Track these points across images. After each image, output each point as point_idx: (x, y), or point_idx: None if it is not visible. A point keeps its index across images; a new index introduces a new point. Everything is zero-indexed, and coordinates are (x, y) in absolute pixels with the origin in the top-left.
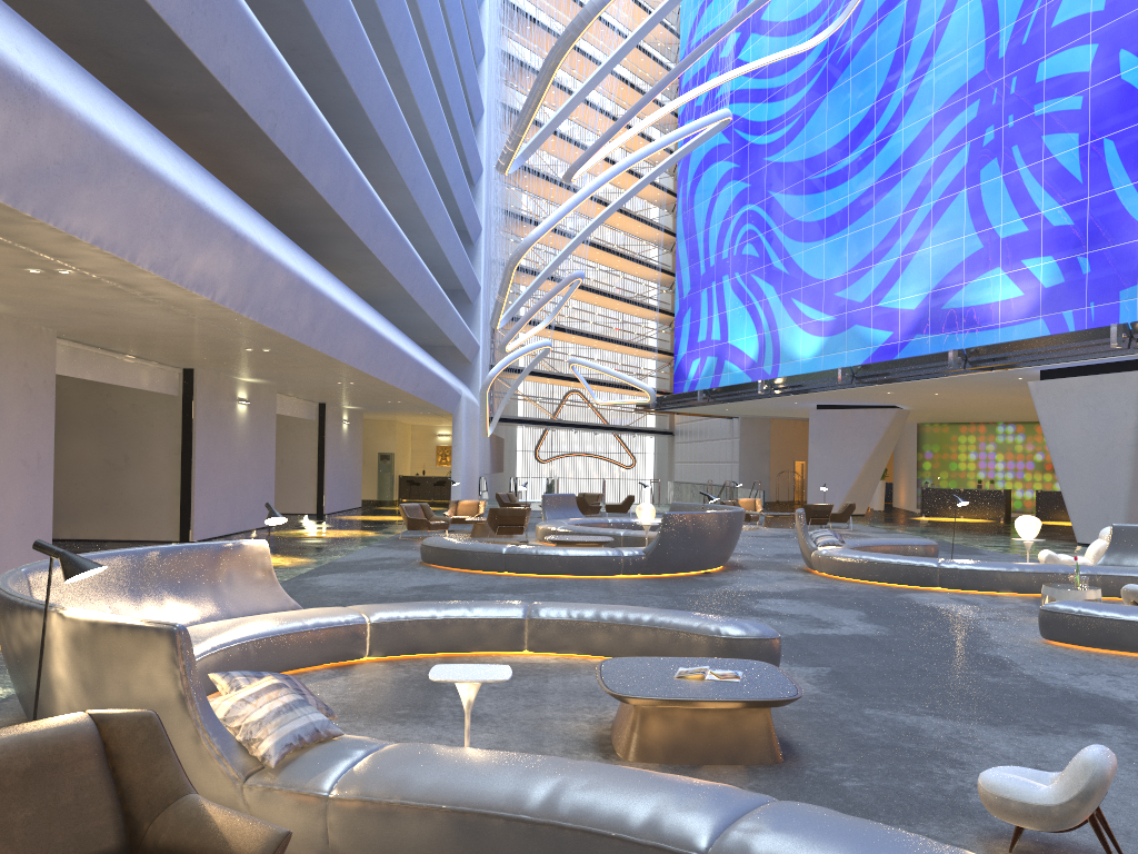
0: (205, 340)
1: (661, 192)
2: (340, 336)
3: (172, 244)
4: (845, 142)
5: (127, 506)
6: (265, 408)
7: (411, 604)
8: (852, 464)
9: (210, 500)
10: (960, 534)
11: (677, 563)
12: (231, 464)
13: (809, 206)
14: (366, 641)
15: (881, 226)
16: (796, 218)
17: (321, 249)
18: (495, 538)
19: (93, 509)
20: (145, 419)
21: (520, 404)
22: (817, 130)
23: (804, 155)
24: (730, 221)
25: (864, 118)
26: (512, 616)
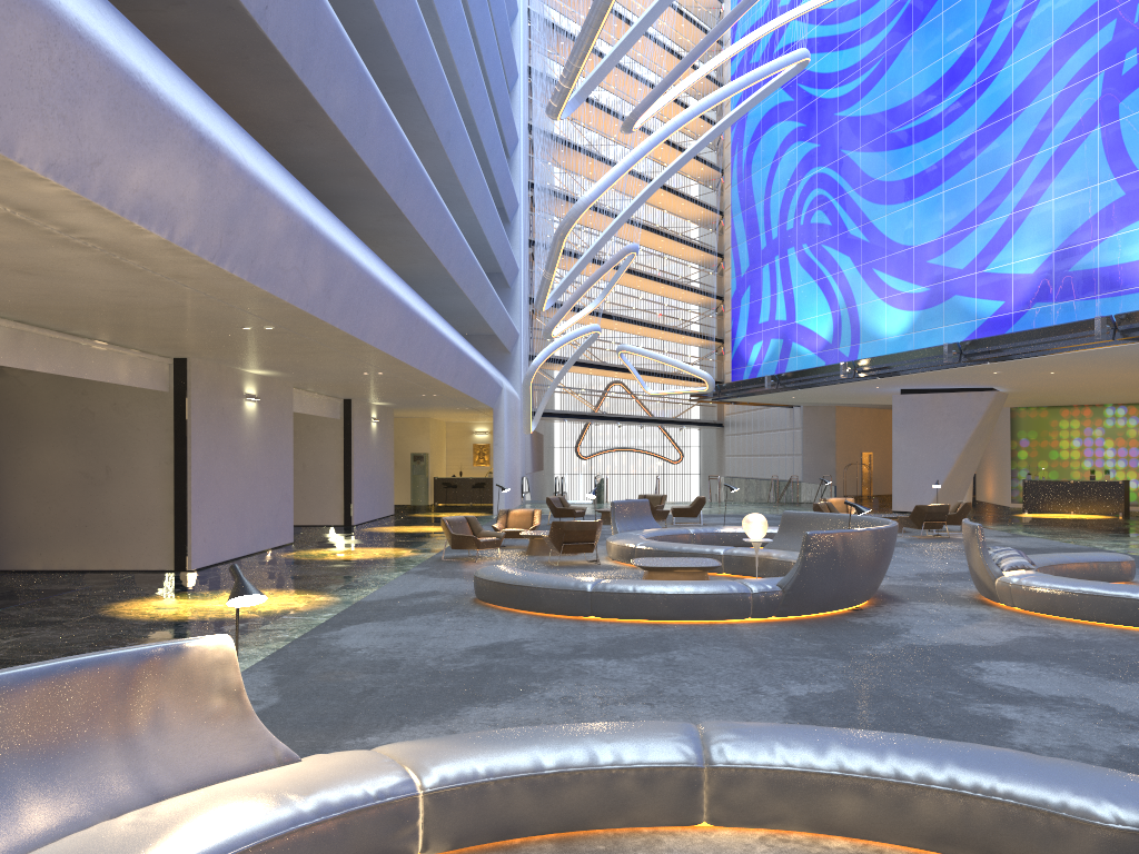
0: (185, 315)
1: (705, 167)
2: (364, 309)
3: (86, 134)
4: (937, 87)
5: (110, 528)
6: (279, 406)
7: (495, 740)
8: (945, 455)
9: (212, 519)
10: (1101, 536)
11: (823, 599)
12: (238, 473)
13: (893, 163)
14: (417, 827)
15: (987, 179)
16: (876, 178)
17: (341, 216)
18: (556, 556)
19: (69, 533)
20: (129, 422)
21: (562, 397)
22: (901, 76)
23: (885, 105)
24: (795, 187)
25: (961, 56)
26: (680, 763)
